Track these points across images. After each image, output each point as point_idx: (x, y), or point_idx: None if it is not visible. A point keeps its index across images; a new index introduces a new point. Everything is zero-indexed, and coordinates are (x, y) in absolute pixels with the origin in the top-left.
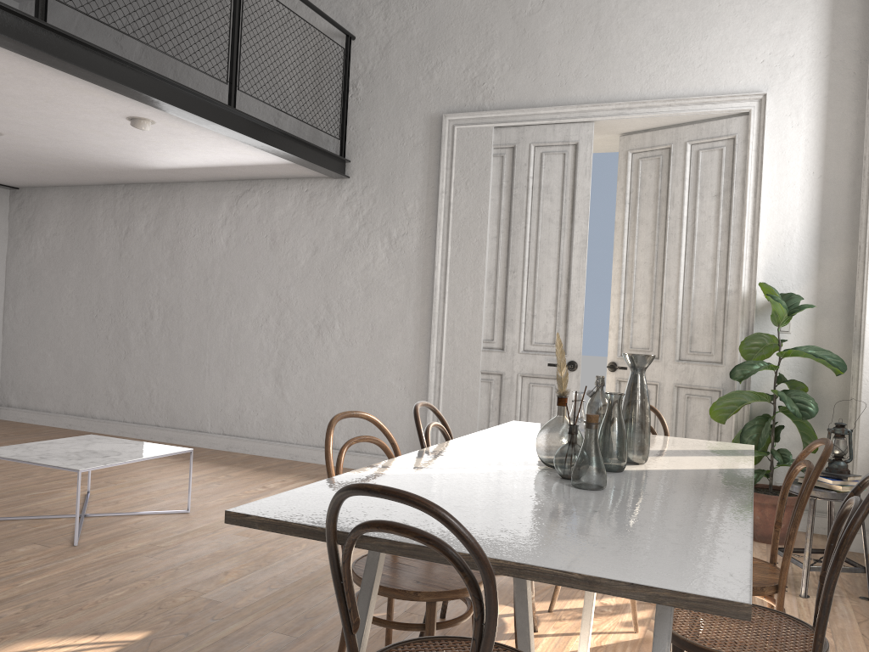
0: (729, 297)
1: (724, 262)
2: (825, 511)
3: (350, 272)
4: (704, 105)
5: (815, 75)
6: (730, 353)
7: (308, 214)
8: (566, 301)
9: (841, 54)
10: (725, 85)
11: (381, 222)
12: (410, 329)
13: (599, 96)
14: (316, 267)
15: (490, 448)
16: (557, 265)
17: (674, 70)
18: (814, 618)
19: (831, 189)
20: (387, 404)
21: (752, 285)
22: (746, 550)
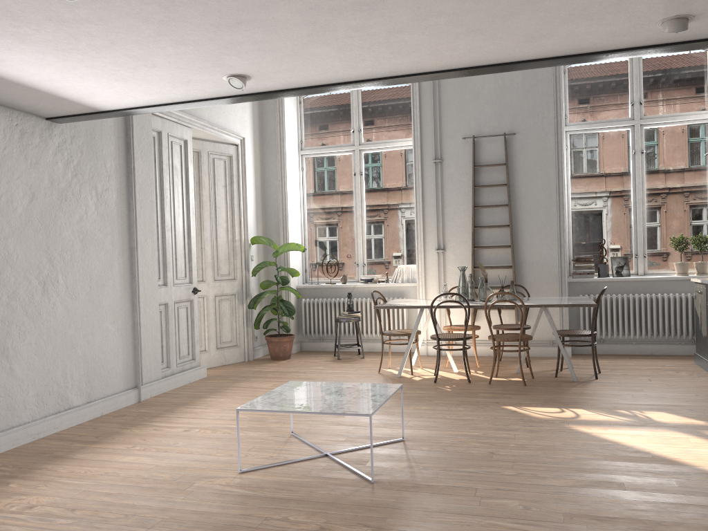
0: (236, 243)
1: (231, 224)
2: (265, 343)
3: (68, 223)
4: (227, 135)
5: (251, 133)
6: (239, 273)
7: (21, 153)
8: (188, 248)
9: (255, 126)
10: (231, 127)
11: (89, 175)
12: (117, 276)
13: (194, 113)
14: (36, 216)
15: (463, 303)
16: (183, 222)
17: (217, 110)
18: (501, 322)
19: (257, 191)
20: (107, 348)
21: (245, 237)
22: (554, 296)
